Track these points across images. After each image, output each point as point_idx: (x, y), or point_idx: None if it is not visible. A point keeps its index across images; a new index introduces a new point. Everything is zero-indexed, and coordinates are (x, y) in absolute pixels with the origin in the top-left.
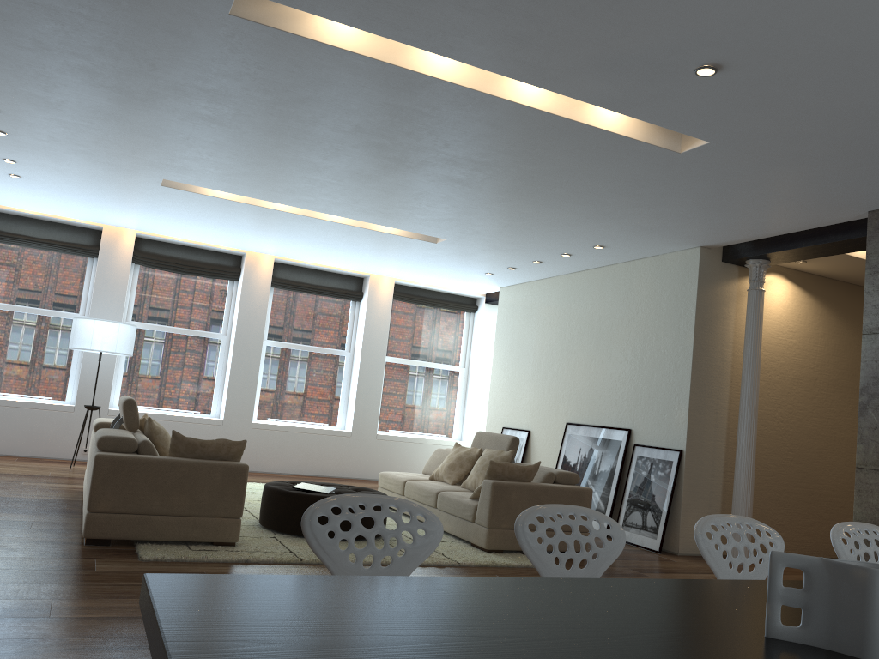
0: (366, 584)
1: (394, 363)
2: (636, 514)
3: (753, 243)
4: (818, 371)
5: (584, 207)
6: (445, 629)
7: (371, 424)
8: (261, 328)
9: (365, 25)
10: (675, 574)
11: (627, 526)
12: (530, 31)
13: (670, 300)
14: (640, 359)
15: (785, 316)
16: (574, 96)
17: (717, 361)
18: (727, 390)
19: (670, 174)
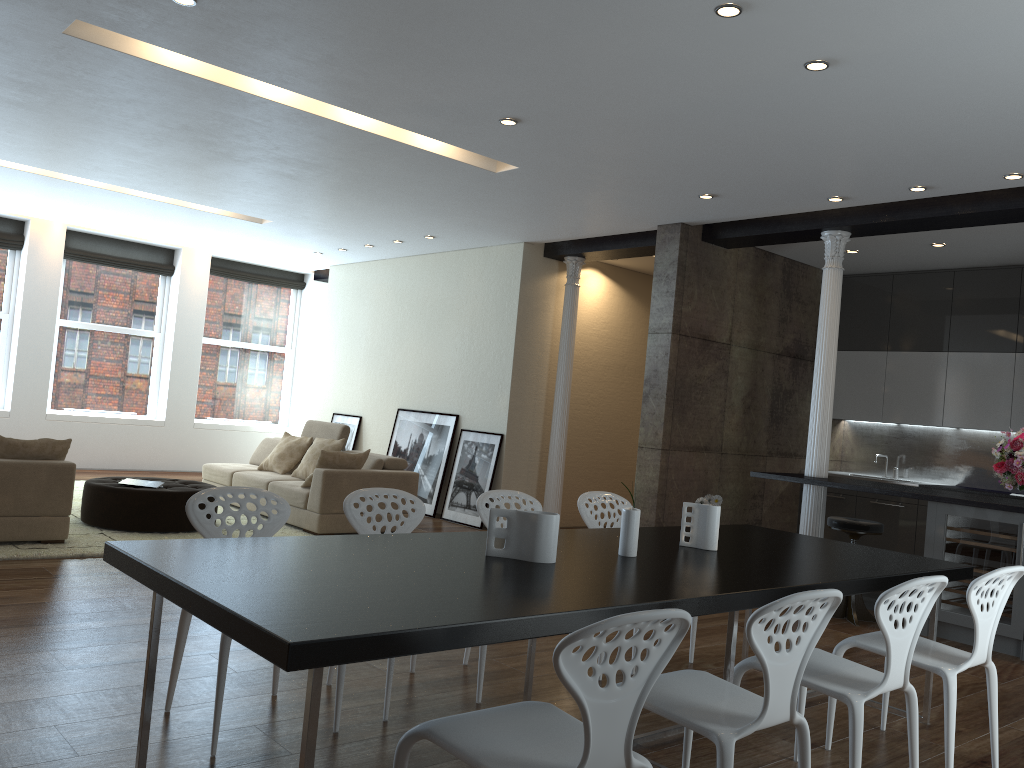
0: (248, 541)
1: (212, 345)
2: (461, 494)
3: (570, 241)
4: (627, 359)
5: (414, 205)
6: (303, 558)
7: (187, 412)
8: (53, 306)
9: (203, 57)
10: None
11: (453, 506)
12: (357, 80)
13: (497, 292)
14: (468, 348)
15: (599, 308)
16: (399, 126)
17: (537, 351)
18: (545, 378)
19: (489, 187)
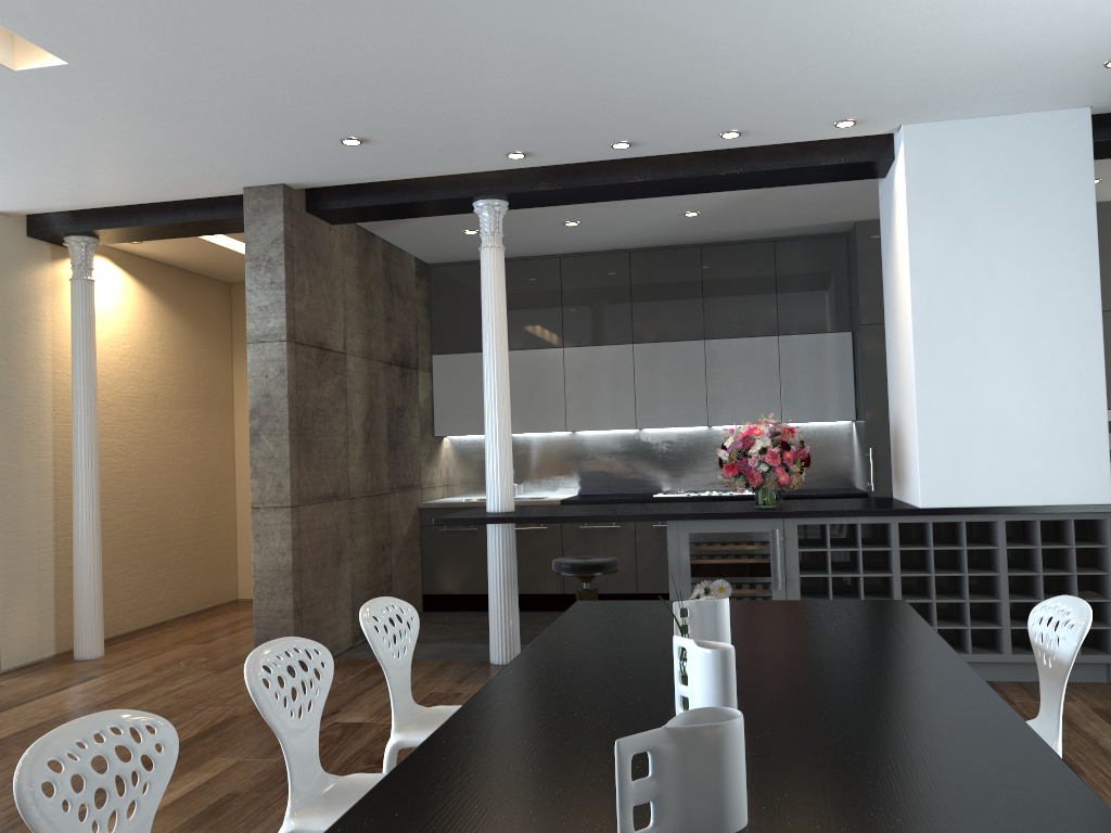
0: None
1: None
2: None
3: (77, 213)
4: (159, 385)
5: None
6: None
7: None
8: None
9: None
10: (21, 707)
11: None
12: None
13: None
14: None
15: (115, 314)
16: None
17: (33, 383)
18: (50, 423)
19: None
